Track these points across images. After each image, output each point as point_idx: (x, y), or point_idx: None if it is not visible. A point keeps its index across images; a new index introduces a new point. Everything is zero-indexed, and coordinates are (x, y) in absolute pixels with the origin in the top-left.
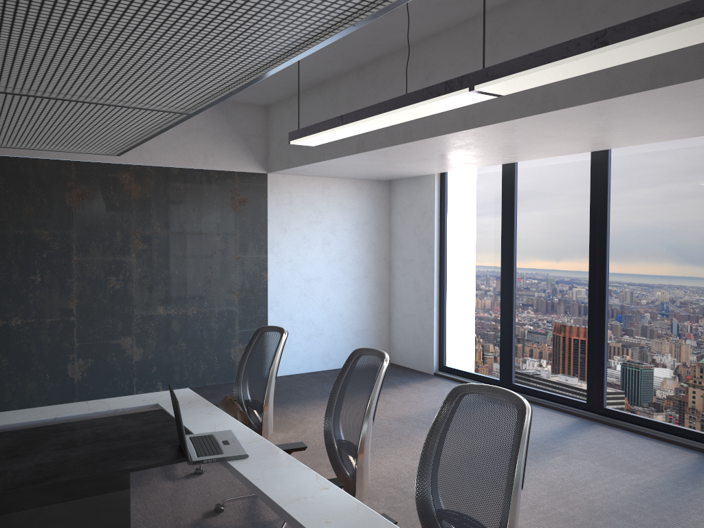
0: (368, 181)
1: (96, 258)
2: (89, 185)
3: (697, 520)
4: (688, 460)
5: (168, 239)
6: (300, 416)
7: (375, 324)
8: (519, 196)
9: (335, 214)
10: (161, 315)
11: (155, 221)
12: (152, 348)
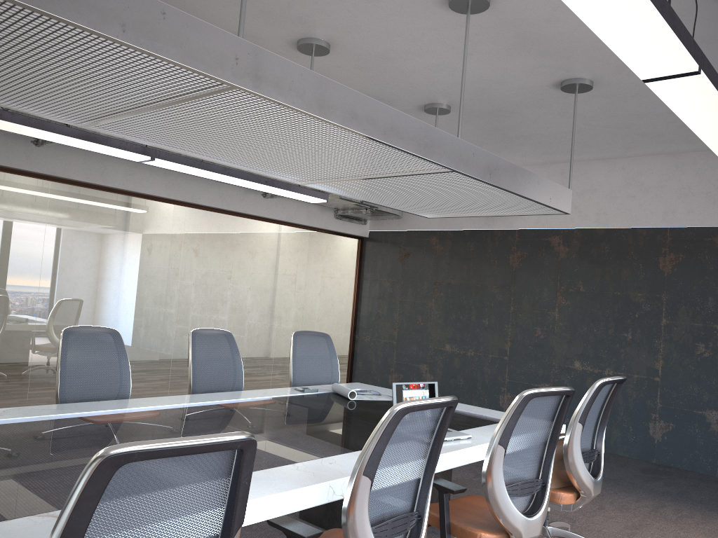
0: None
1: (684, 323)
2: (682, 250)
3: None
4: None
5: None
6: None
7: None
8: None
9: None
10: None
11: None
12: None
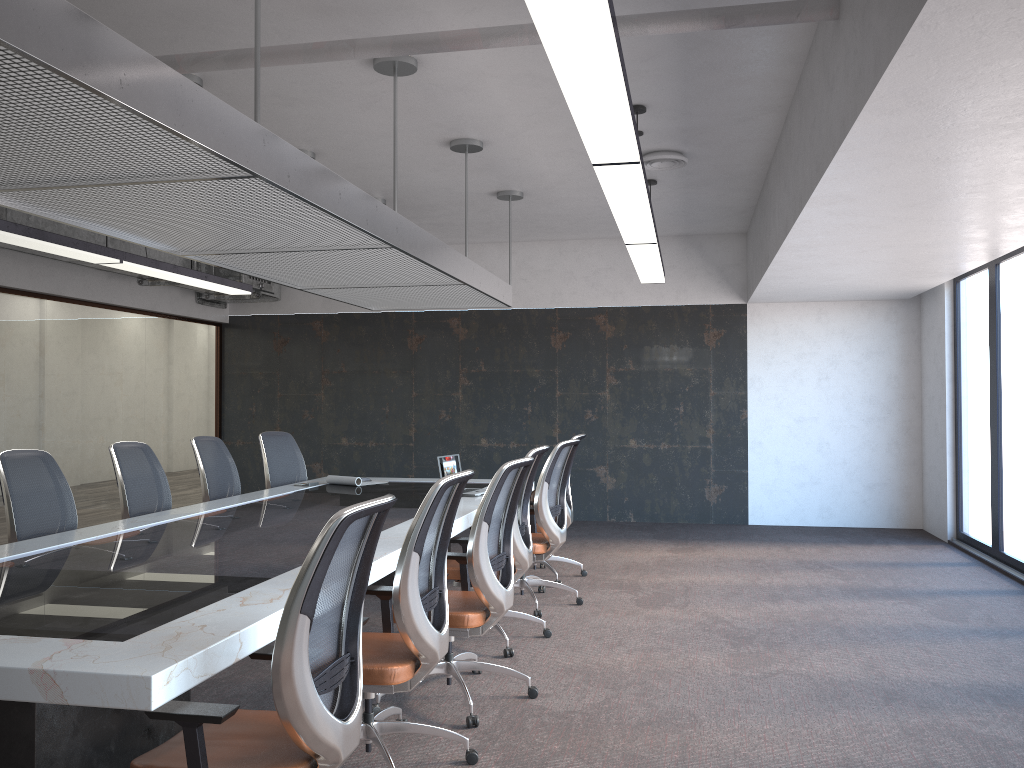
0: (884, 301)
1: (575, 393)
2: (569, 329)
3: (910, 644)
4: None
5: (640, 375)
6: (712, 548)
7: (899, 478)
8: (999, 309)
9: (836, 343)
10: (633, 448)
11: (627, 358)
12: (623, 479)
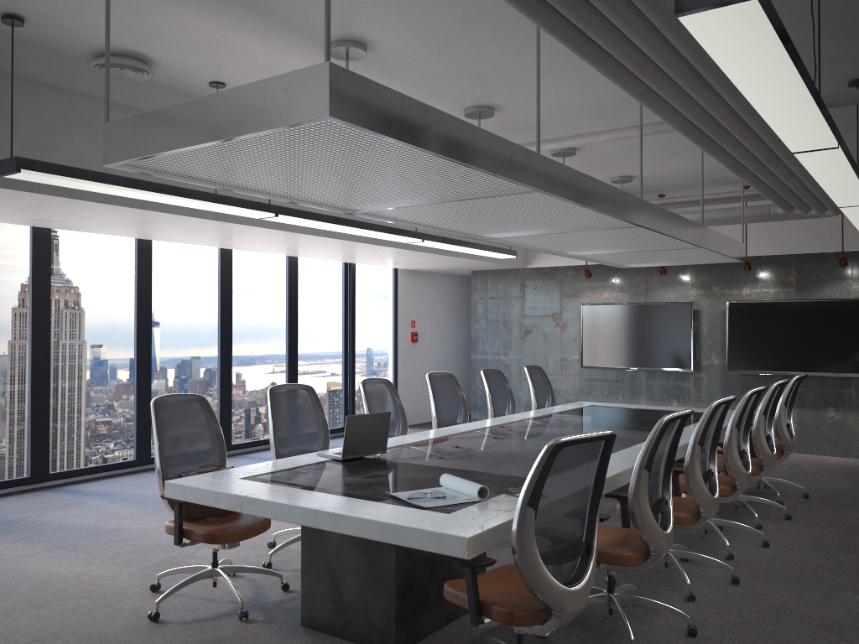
0: None
1: None
2: None
3: None
4: (55, 493)
5: None
6: None
7: None
8: None
9: None
10: None
11: None
12: None
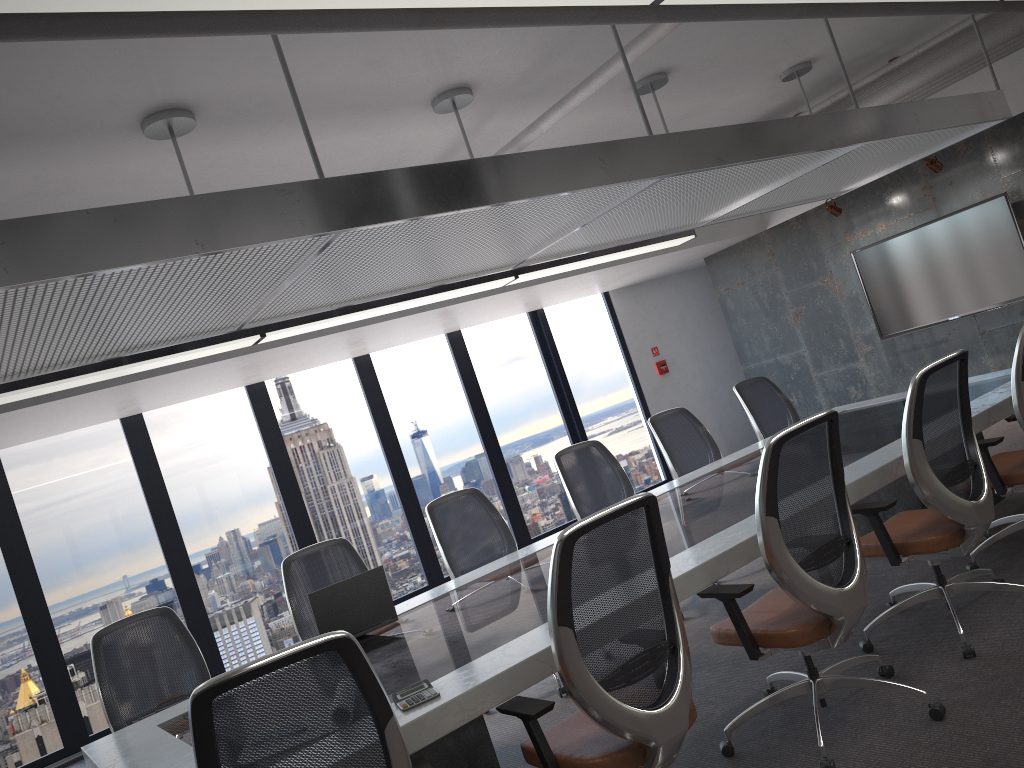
0: None
1: None
2: None
3: None
4: None
5: None
6: None
7: None
8: None
9: None
10: None
11: None
12: None
